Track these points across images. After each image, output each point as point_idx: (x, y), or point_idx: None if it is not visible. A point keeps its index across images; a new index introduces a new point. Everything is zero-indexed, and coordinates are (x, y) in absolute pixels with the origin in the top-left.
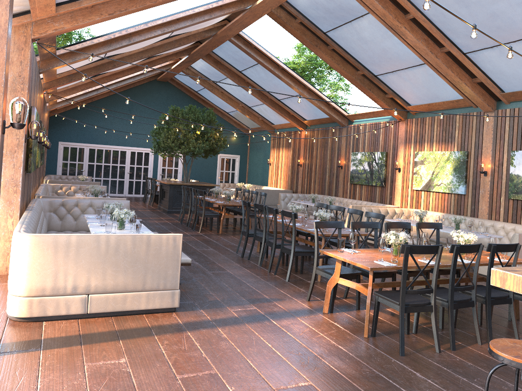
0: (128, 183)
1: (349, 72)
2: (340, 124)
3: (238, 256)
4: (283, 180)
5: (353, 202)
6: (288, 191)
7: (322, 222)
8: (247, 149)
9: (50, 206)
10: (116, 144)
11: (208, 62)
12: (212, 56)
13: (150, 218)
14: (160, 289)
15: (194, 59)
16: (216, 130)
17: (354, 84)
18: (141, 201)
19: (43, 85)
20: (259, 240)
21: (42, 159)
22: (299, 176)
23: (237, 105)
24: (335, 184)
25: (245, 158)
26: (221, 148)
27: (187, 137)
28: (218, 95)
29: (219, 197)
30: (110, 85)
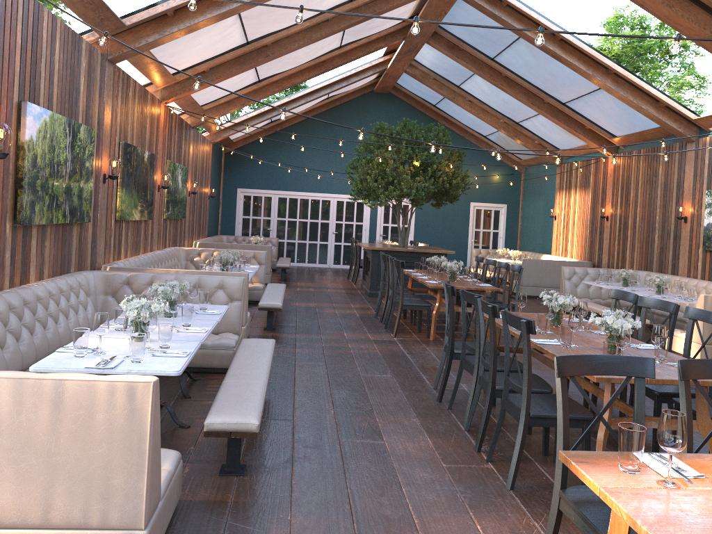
0: (333, 248)
1: (696, 21)
2: (682, 139)
3: (432, 397)
4: (577, 245)
5: (710, 288)
6: (583, 263)
7: (582, 357)
8: (519, 195)
9: (107, 285)
10: (316, 190)
11: (438, 48)
12: (444, 37)
13: (331, 305)
14: (93, 526)
15: (416, 46)
16: (450, 160)
17: (708, 47)
18: (346, 275)
19: (160, 93)
20: (469, 371)
21: (170, 209)
22: (604, 237)
23: (496, 120)
24: (673, 251)
25: (516, 209)
26: (458, 189)
27: (399, 172)
28: (464, 107)
29: (444, 273)
30: (296, 100)
